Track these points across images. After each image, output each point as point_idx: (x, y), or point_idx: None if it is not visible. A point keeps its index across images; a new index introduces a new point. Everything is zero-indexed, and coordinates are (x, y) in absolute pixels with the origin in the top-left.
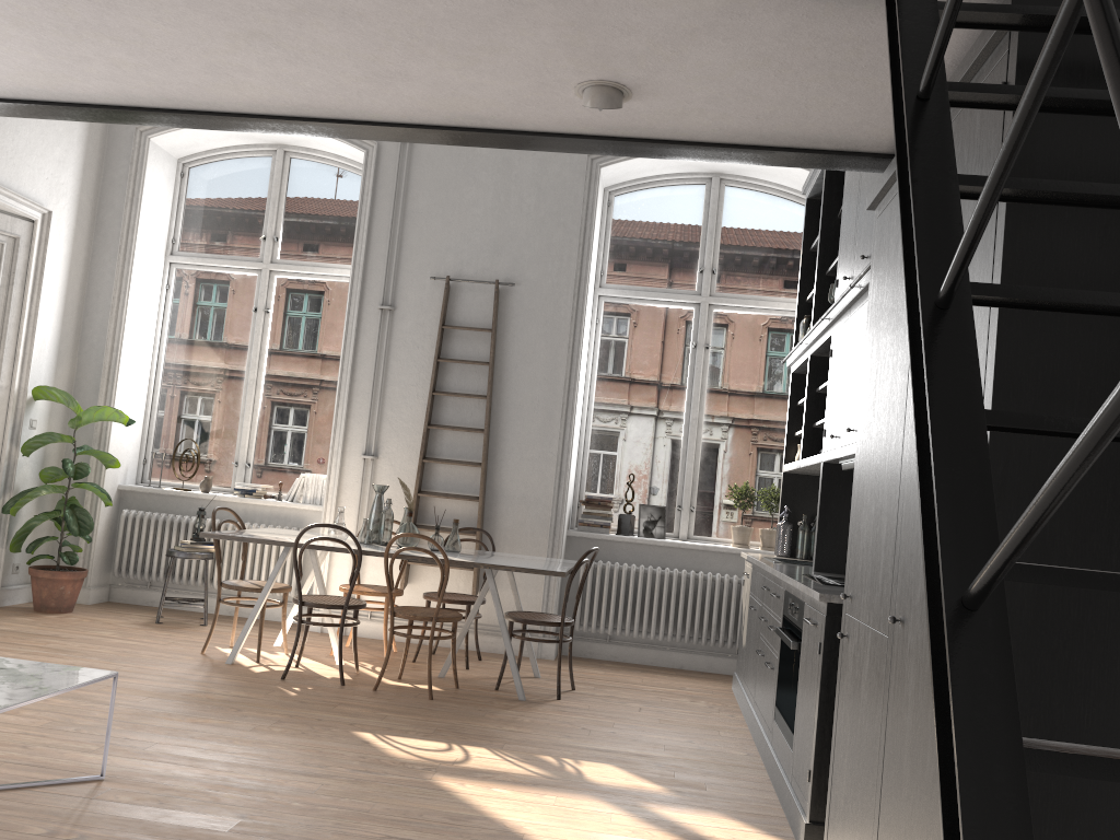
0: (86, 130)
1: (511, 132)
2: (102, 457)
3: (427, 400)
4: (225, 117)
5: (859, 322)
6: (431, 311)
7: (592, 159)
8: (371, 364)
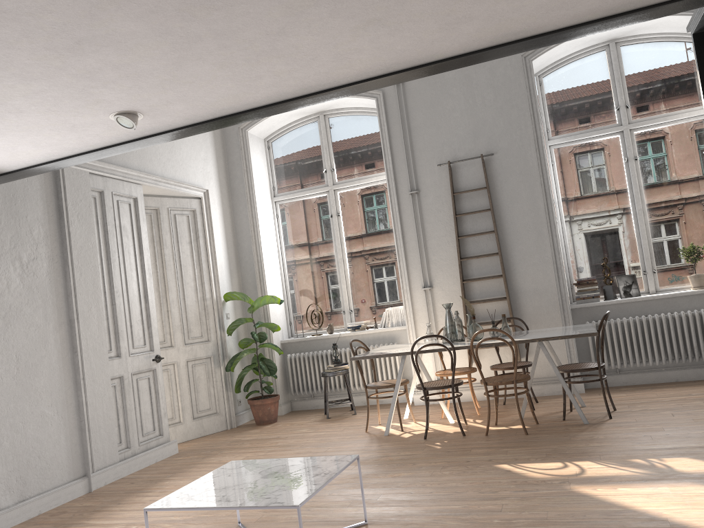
0: (213, 137)
1: (536, 37)
2: (269, 326)
3: (454, 243)
4: (340, 89)
5: None
6: (443, 186)
7: (524, 57)
8: (413, 230)
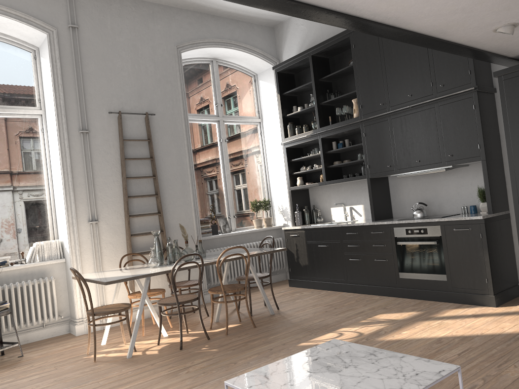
0: None
1: (439, 39)
2: None
3: (119, 183)
4: (350, 18)
5: (408, 120)
6: (111, 132)
7: (177, 48)
8: (81, 167)
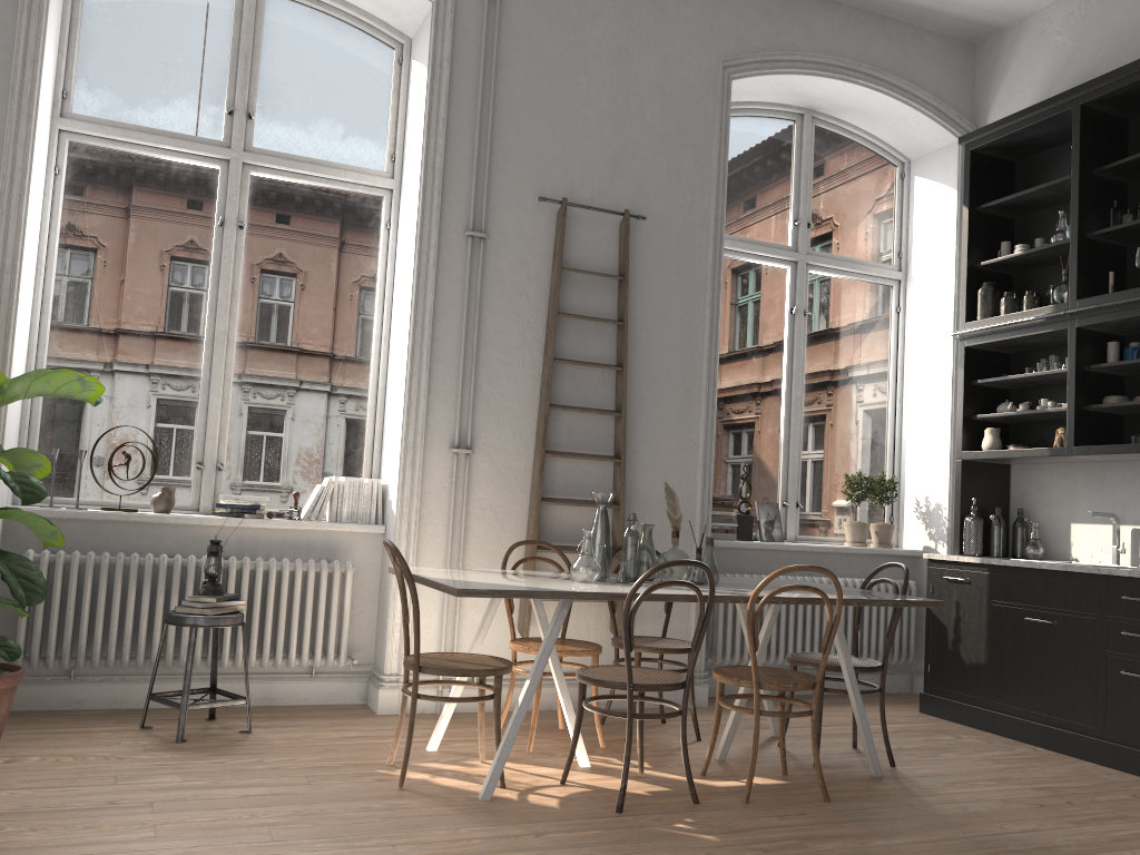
0: None
1: None
2: (20, 461)
3: (536, 370)
4: None
5: None
6: (536, 245)
7: (723, 67)
8: (456, 316)
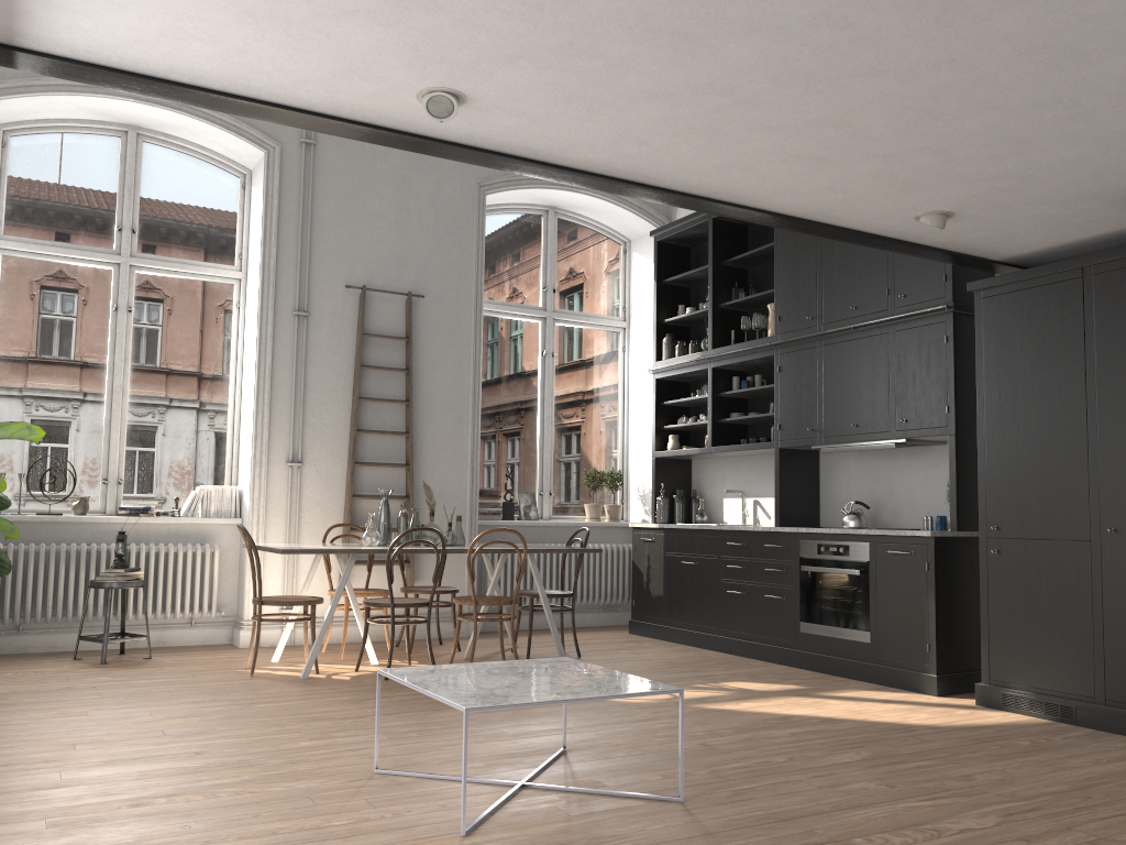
0: None
1: (826, 225)
2: None
3: (347, 406)
4: (650, 189)
5: (846, 351)
6: (345, 318)
7: (479, 186)
8: (288, 371)
